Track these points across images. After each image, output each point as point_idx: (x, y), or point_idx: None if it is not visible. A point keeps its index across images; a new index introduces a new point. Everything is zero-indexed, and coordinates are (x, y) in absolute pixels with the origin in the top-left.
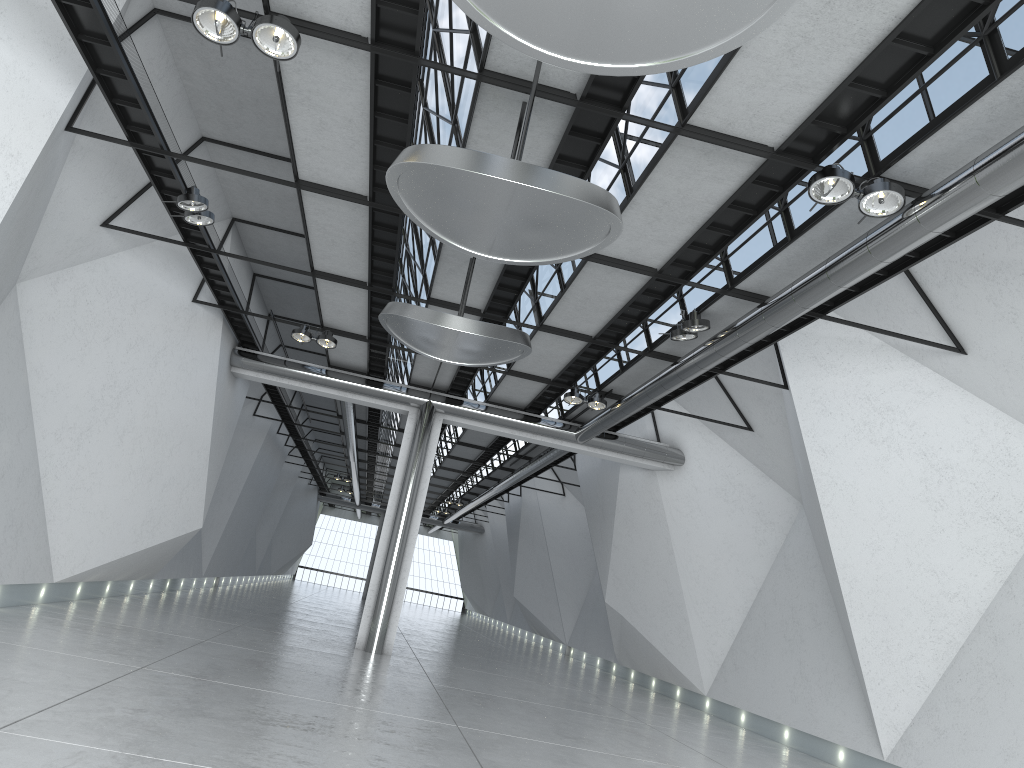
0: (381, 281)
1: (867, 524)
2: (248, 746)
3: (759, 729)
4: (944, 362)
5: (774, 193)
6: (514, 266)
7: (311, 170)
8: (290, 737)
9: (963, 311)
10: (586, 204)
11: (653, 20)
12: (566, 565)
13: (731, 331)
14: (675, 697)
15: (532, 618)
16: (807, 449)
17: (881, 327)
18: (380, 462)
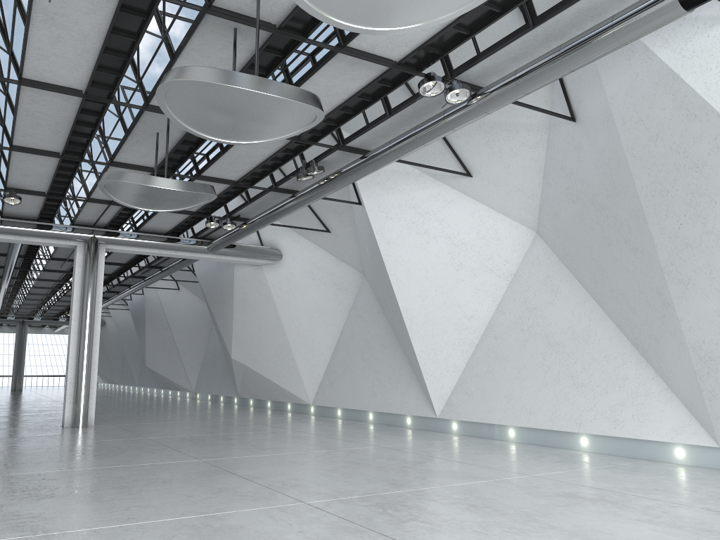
0: (72, 151)
1: (418, 283)
2: (104, 508)
3: (352, 417)
4: (458, 182)
5: (387, 88)
6: (189, 137)
7: (36, 71)
8: (119, 495)
9: (471, 152)
10: (310, 107)
11: (411, 5)
12: (186, 338)
13: (343, 173)
14: (287, 410)
15: (163, 379)
16: (378, 242)
17: (420, 163)
18: (25, 285)
